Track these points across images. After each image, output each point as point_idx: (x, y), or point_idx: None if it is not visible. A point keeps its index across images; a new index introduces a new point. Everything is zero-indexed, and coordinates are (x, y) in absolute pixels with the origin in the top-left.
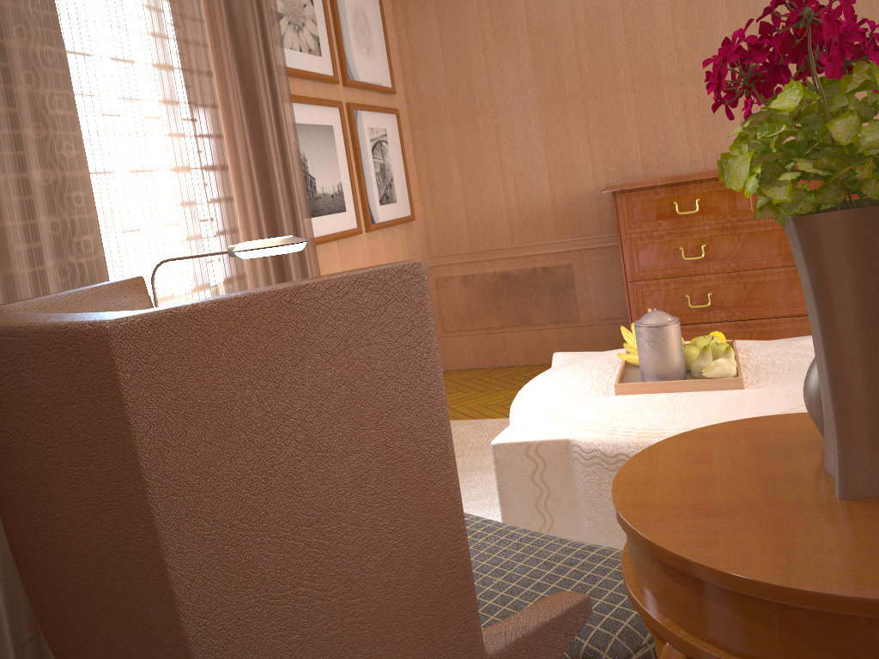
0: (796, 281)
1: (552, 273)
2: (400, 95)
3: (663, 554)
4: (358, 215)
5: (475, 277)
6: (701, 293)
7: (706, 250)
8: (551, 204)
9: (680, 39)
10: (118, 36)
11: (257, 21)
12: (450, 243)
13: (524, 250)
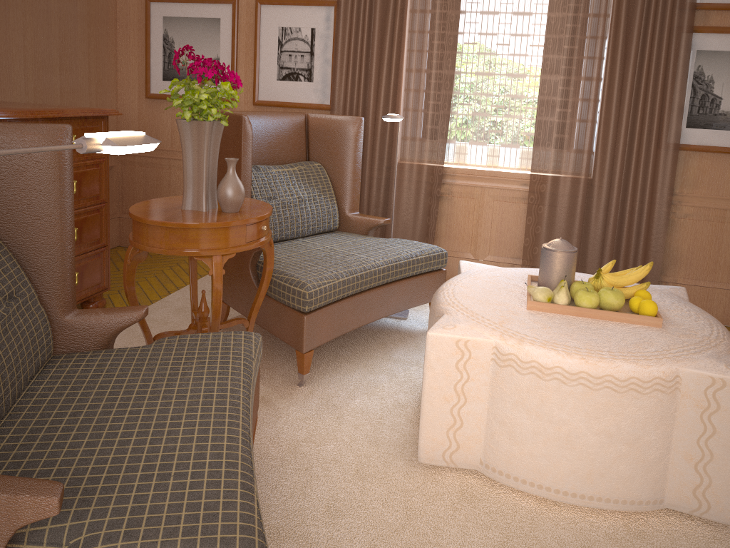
0: None
1: None
2: None
3: None
4: None
5: None
6: None
7: None
8: None
9: None
10: None
11: None
12: None
13: None
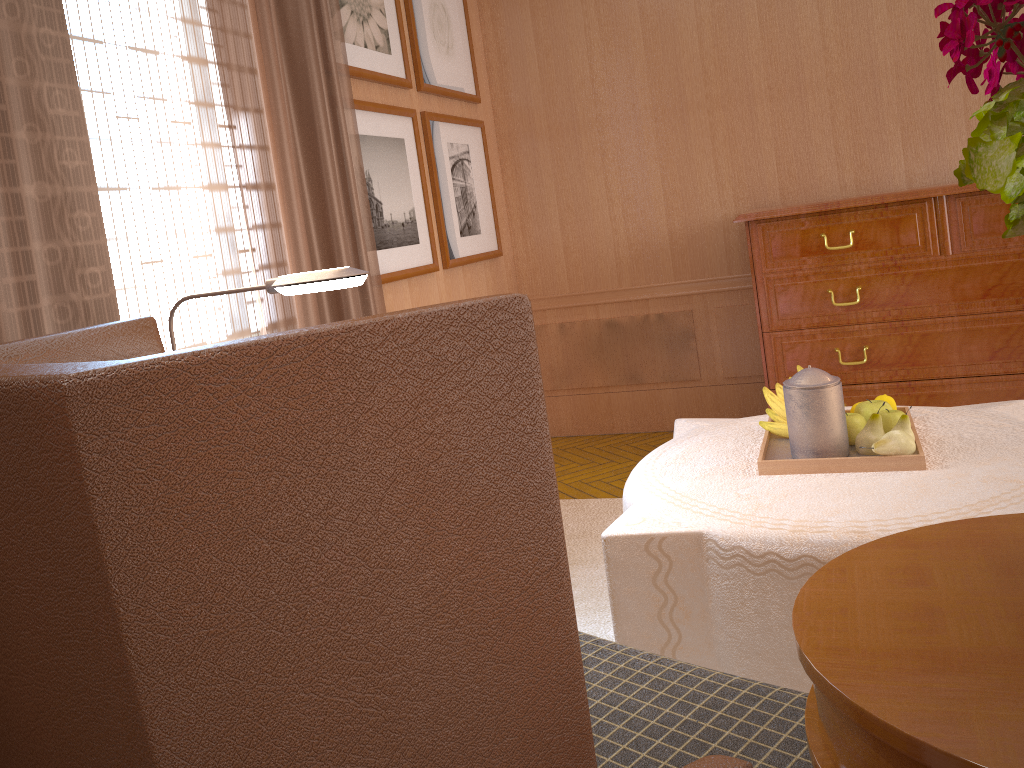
0: (974, 334)
1: (668, 321)
2: (486, 105)
3: (885, 733)
4: (434, 249)
5: (575, 325)
6: (855, 347)
7: (861, 295)
8: (668, 237)
9: (828, 37)
10: (139, 20)
11: (312, 7)
12: (544, 284)
13: (634, 293)
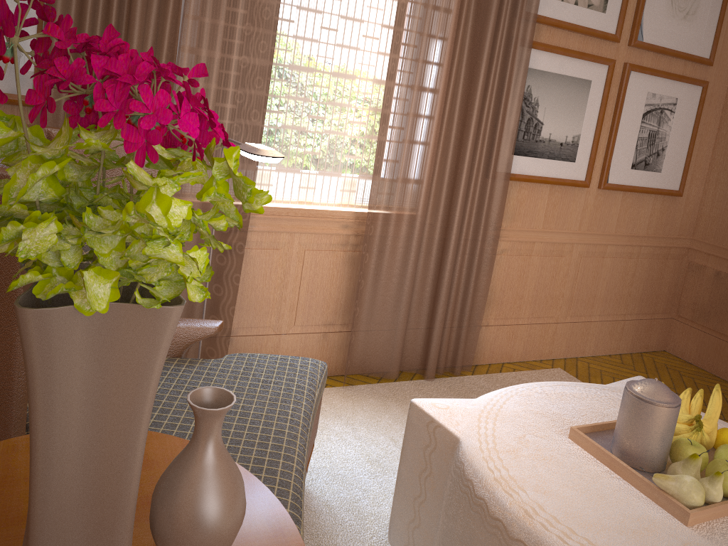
0: None
1: None
2: (722, 68)
3: None
4: (589, 170)
5: None
6: None
7: None
8: None
9: None
10: None
11: None
12: (717, 233)
13: None
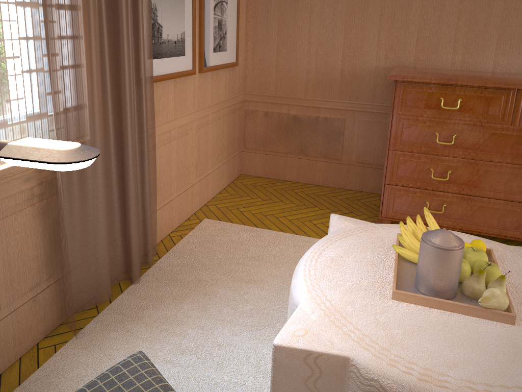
0: (517, 176)
1: (330, 123)
2: None
3: None
4: (194, 60)
5: (274, 114)
6: (443, 170)
7: (455, 139)
8: (340, 73)
9: None
10: None
11: None
12: (260, 86)
13: (313, 102)
